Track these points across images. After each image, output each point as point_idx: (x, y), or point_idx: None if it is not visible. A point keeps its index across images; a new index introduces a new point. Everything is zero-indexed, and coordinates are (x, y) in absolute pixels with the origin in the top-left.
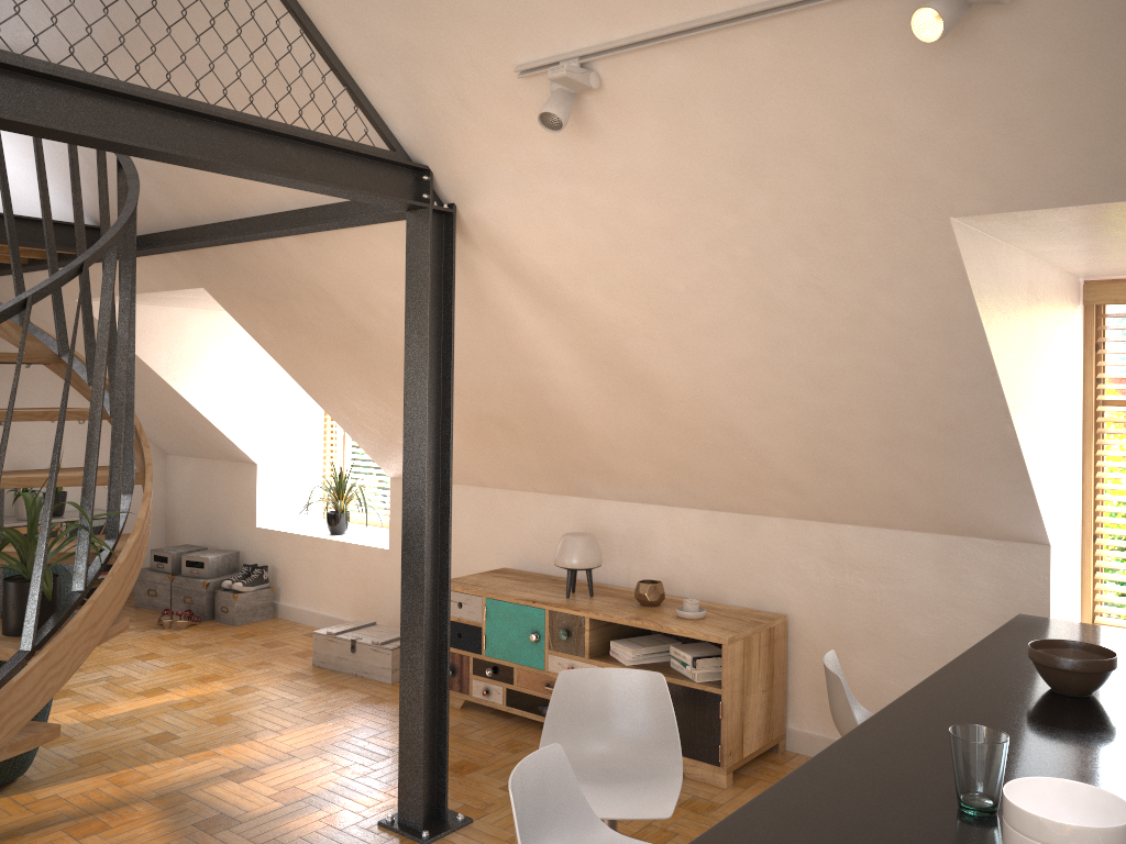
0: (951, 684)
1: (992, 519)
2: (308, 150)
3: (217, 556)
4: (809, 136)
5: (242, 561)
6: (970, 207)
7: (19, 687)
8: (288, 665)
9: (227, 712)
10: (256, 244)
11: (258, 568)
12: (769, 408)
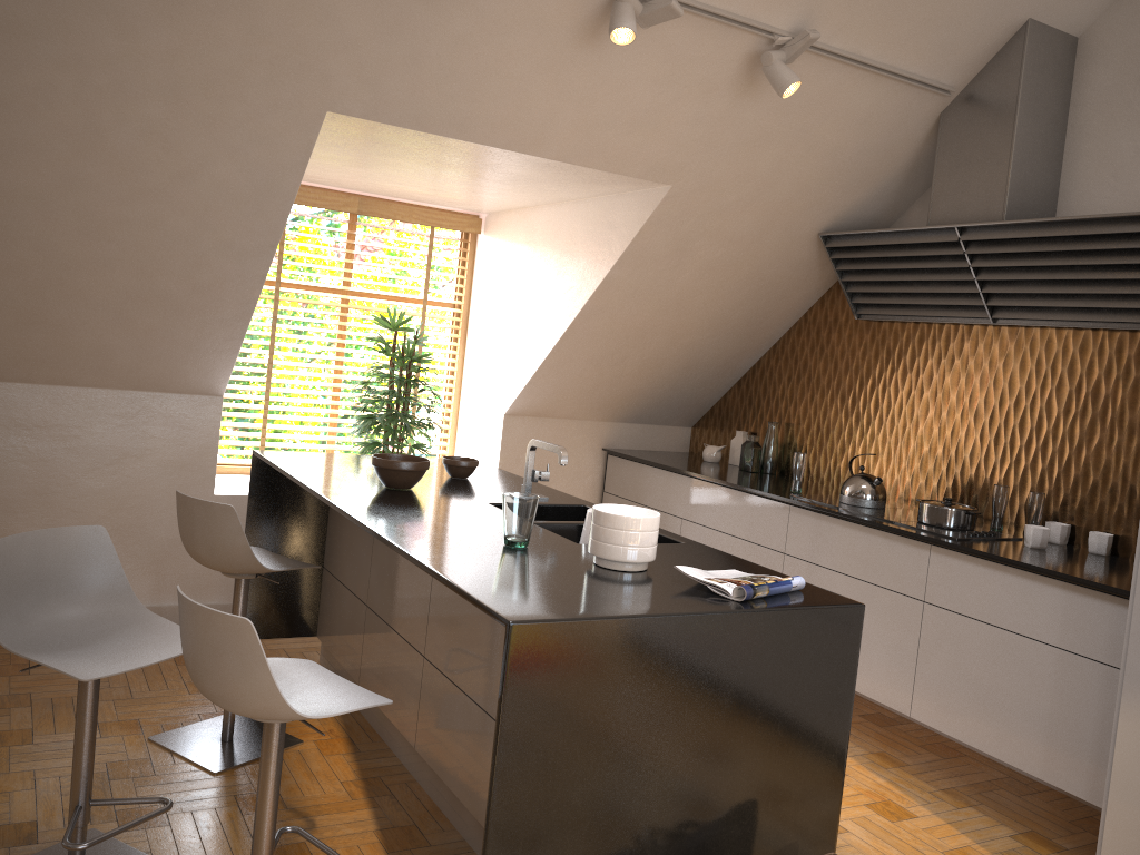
0: (339, 493)
1: (186, 374)
2: None
3: None
4: (258, 0)
5: None
6: (348, 108)
7: None
8: None
9: None
10: None
11: None
12: (7, 250)
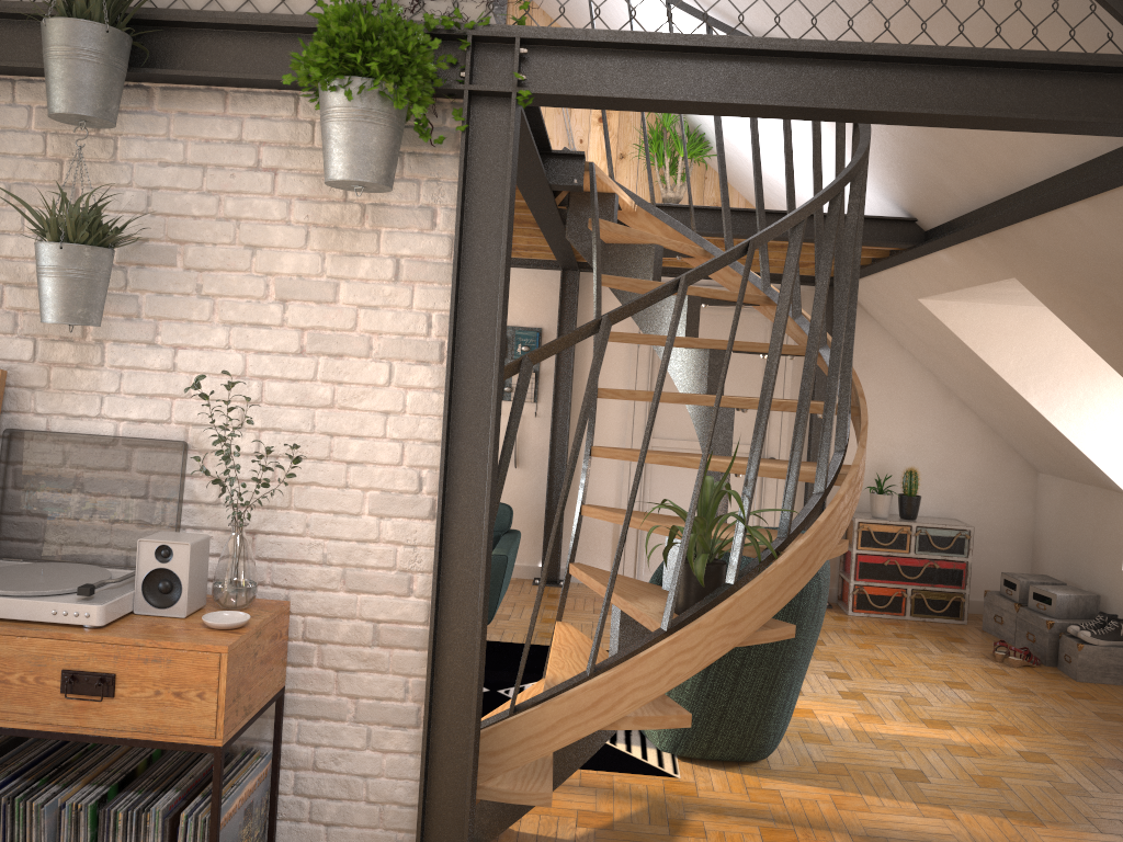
0: None
1: None
2: (1004, 75)
3: (1067, 595)
4: None
5: (1104, 607)
6: None
7: (643, 663)
8: (1111, 747)
9: (998, 775)
10: (1048, 218)
11: (1114, 620)
12: None
